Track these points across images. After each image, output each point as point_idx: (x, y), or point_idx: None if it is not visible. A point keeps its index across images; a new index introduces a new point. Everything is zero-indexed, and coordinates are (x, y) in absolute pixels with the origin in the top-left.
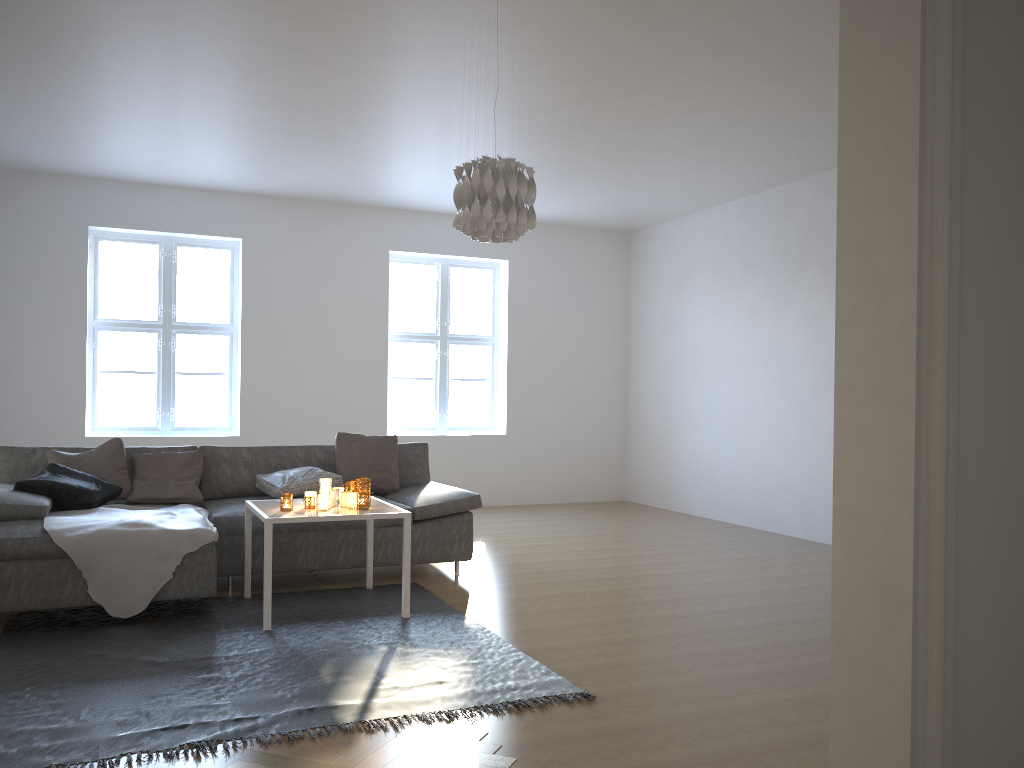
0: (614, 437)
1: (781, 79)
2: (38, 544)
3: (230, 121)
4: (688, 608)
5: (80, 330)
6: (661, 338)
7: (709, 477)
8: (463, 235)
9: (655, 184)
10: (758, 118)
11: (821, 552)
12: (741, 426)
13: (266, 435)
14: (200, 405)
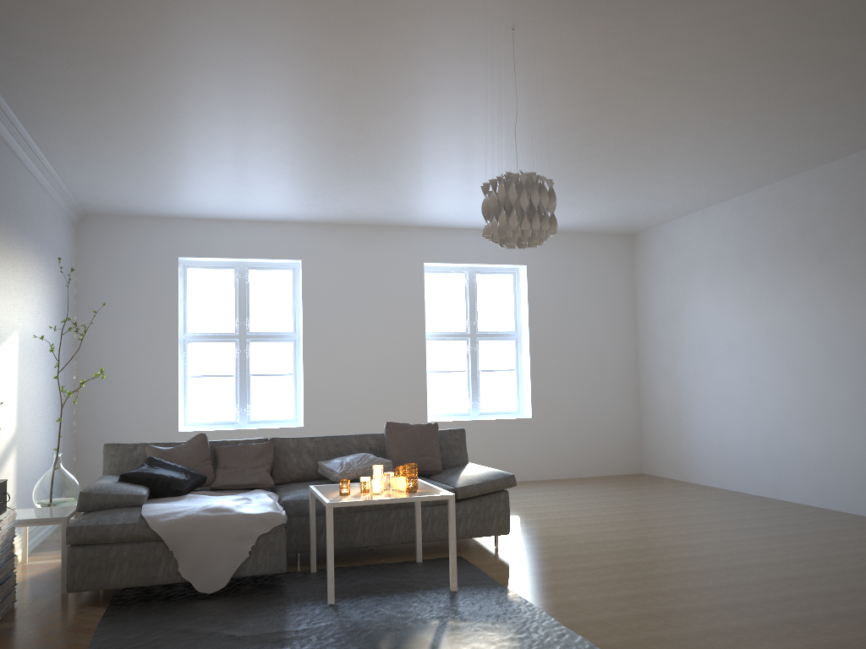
0: (629, 416)
1: (774, 85)
2: (137, 529)
3: (288, 162)
4: (718, 579)
5: (173, 343)
6: (667, 326)
7: (721, 450)
8: (486, 246)
9: (656, 190)
10: (752, 123)
11: (839, 520)
12: (749, 403)
13: (326, 425)
14: (271, 401)
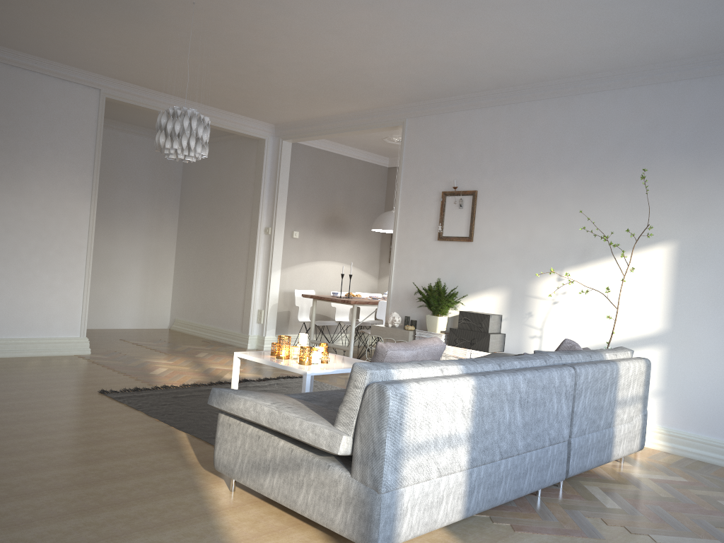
0: None
1: None
2: None
3: None
4: None
5: None
6: None
7: None
8: None
9: None
10: None
11: None
12: None
13: None
14: None
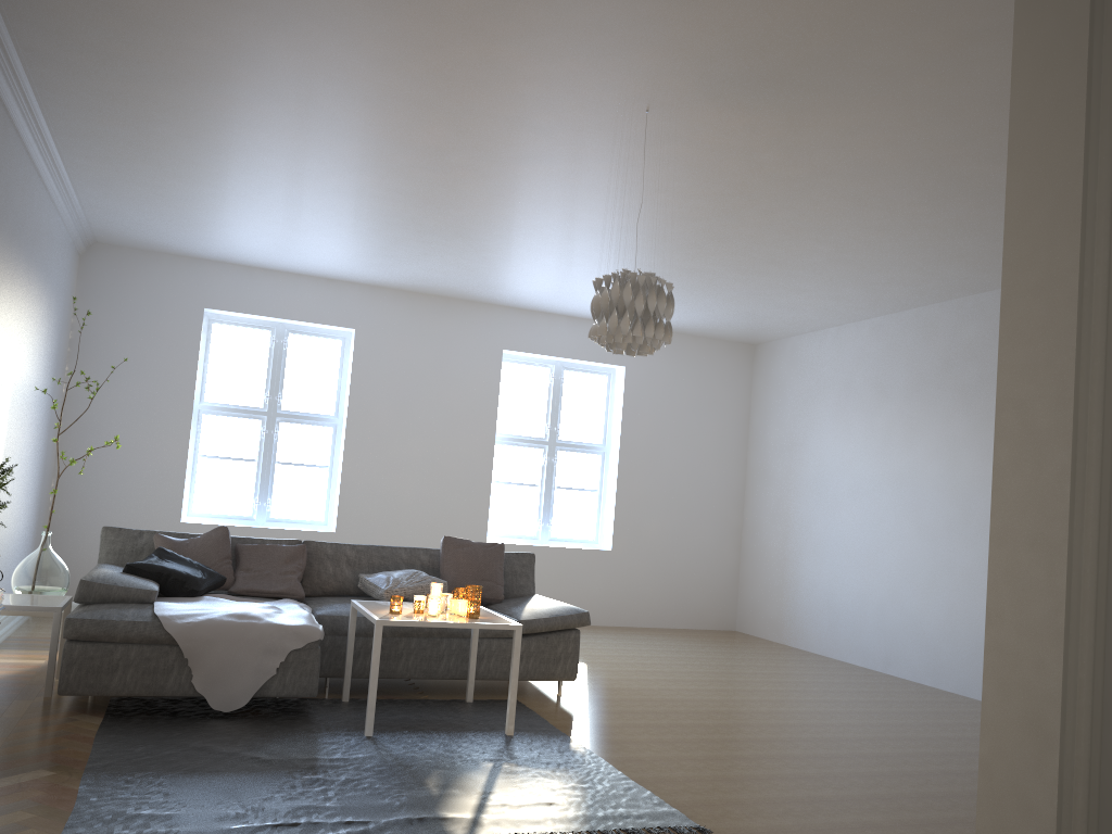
0: (726, 561)
1: (928, 204)
2: (148, 629)
3: (361, 215)
4: (806, 750)
5: (186, 412)
6: (783, 458)
7: (829, 611)
8: (580, 338)
9: (786, 298)
10: (901, 240)
11: (950, 702)
12: (866, 559)
13: (362, 533)
14: (297, 497)
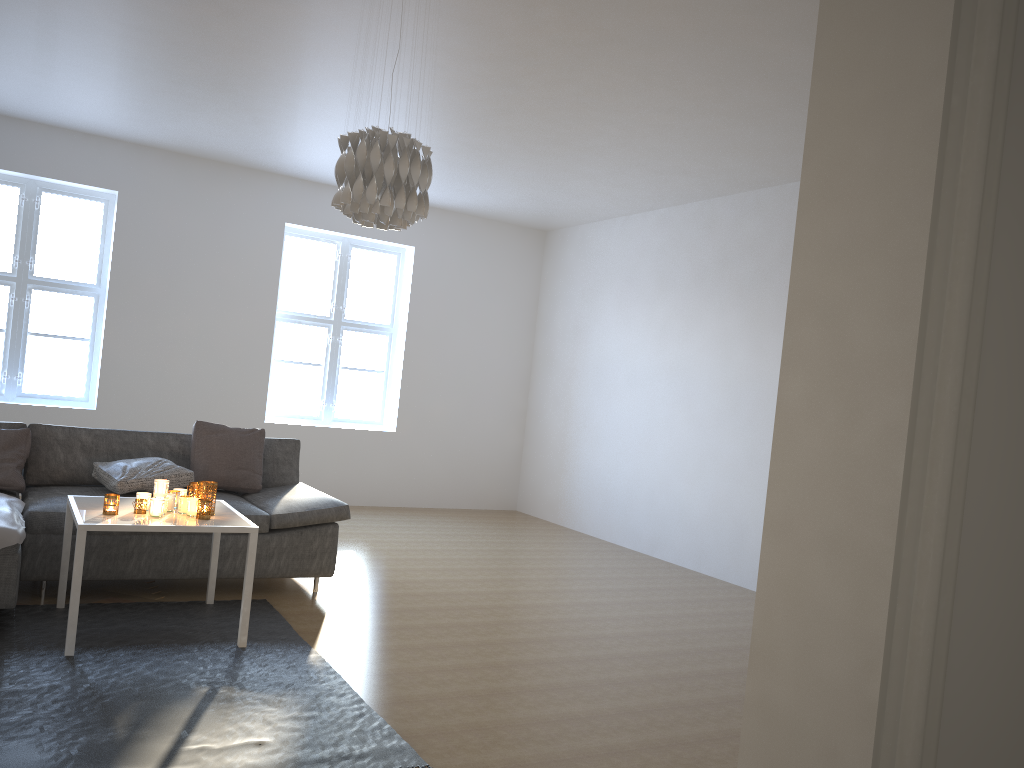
0: (510, 443)
1: (716, 85)
2: None
3: (101, 56)
4: (563, 652)
5: None
6: (568, 345)
7: (603, 495)
8: None
9: (575, 184)
10: (688, 125)
11: (709, 588)
12: (640, 446)
13: (127, 411)
14: (54, 371)
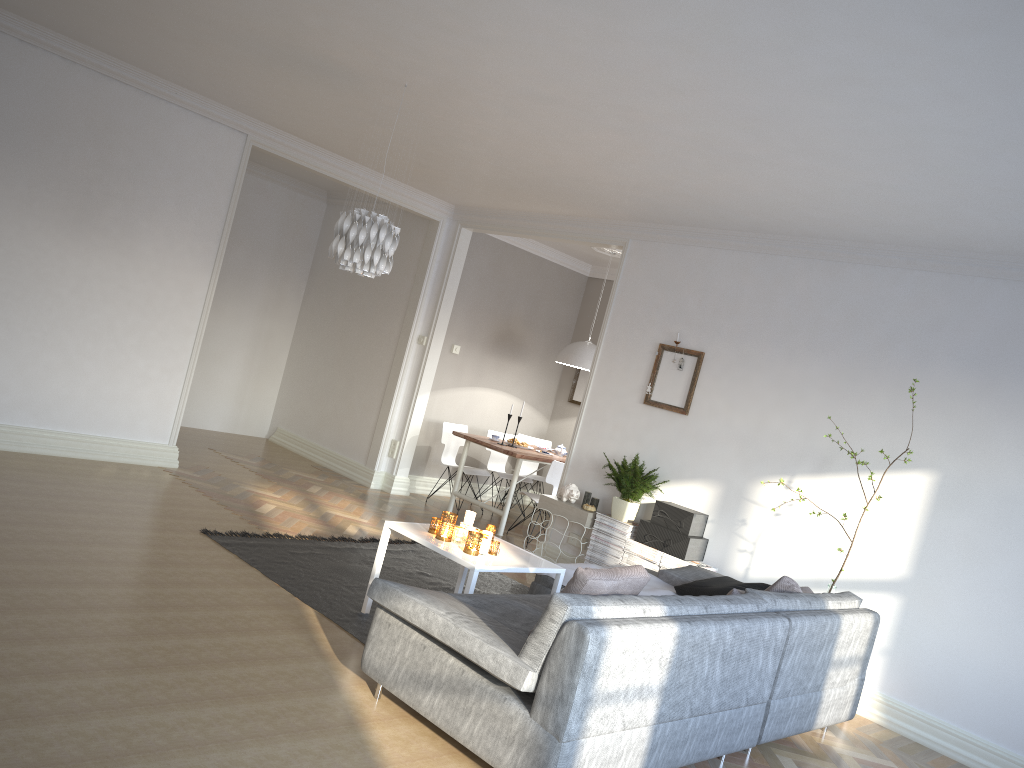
0: None
1: None
2: None
3: (897, 145)
4: (71, 593)
5: None
6: None
7: None
8: None
9: None
10: None
11: None
12: None
13: None
14: None
